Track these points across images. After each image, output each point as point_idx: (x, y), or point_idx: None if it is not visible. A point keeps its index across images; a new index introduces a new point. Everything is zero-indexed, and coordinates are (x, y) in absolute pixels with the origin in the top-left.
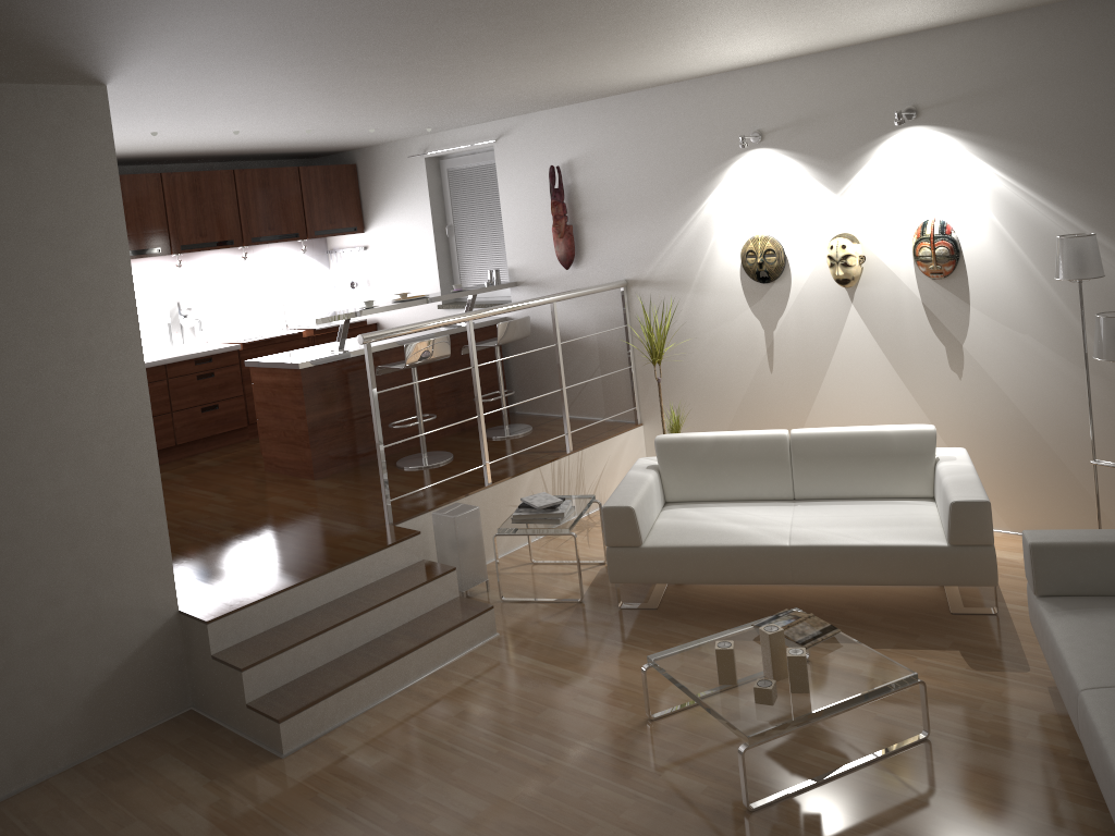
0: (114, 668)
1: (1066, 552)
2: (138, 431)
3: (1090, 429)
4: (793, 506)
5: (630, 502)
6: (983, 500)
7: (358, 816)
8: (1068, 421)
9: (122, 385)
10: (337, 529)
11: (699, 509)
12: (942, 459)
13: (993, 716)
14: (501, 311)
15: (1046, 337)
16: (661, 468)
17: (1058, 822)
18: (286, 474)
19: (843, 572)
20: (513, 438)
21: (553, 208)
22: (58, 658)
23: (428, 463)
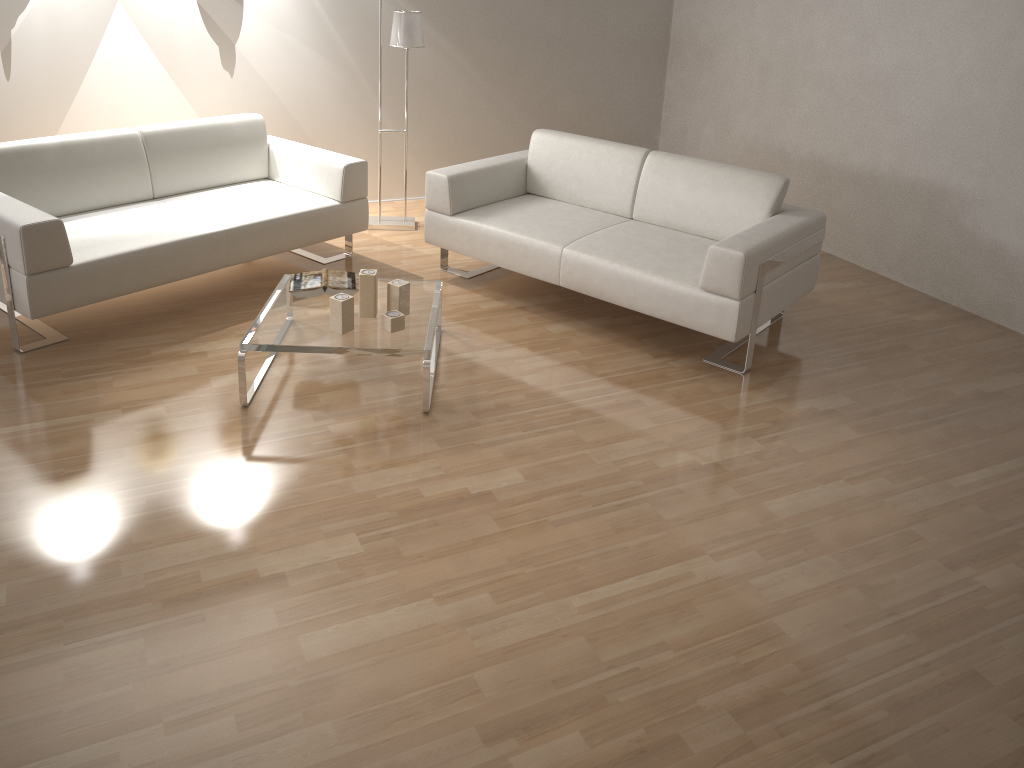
0: None
1: (466, 179)
2: None
3: (380, 105)
4: (166, 203)
5: (50, 216)
6: (364, 161)
7: (103, 637)
8: (320, 109)
9: None
10: None
11: (72, 223)
12: (273, 143)
13: (450, 306)
14: None
15: (307, 38)
16: (0, 186)
17: (560, 335)
18: None
19: (269, 244)
20: None
21: None
22: None
23: None
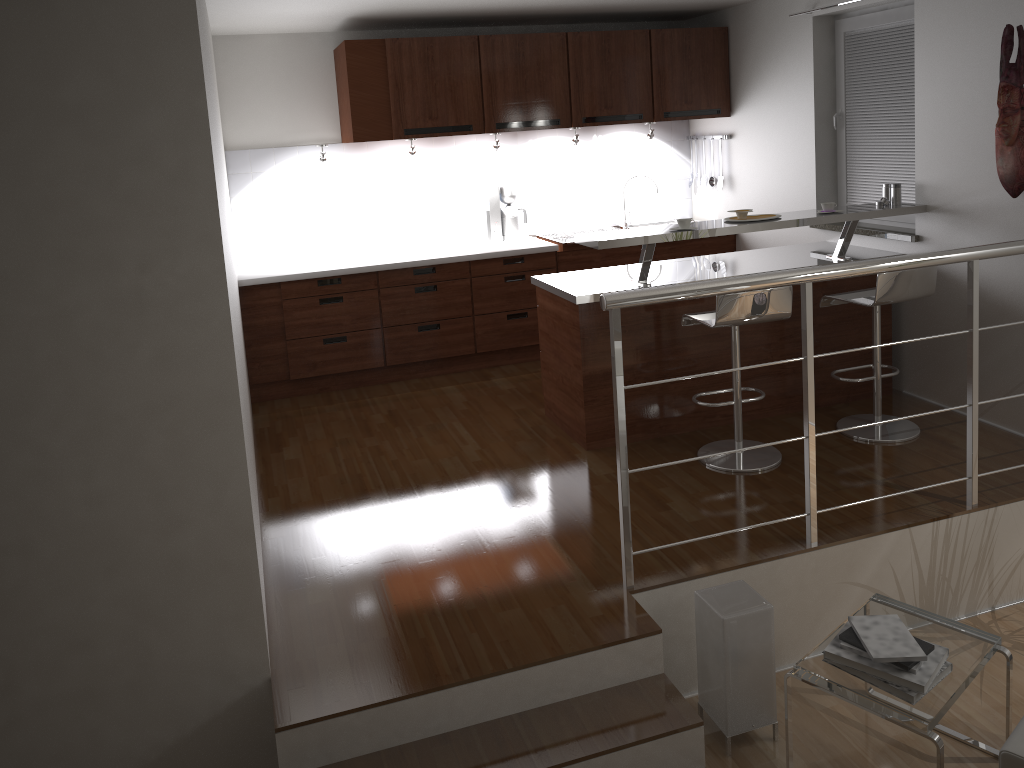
0: (169, 745)
1: None
2: (217, 419)
3: None
4: None
5: None
6: None
7: None
8: None
9: (193, 350)
10: (554, 571)
11: None
12: None
13: None
14: (868, 271)
15: None
16: None
17: None
18: (562, 429)
19: None
20: (883, 445)
21: (1002, 96)
22: (86, 720)
23: (739, 465)
